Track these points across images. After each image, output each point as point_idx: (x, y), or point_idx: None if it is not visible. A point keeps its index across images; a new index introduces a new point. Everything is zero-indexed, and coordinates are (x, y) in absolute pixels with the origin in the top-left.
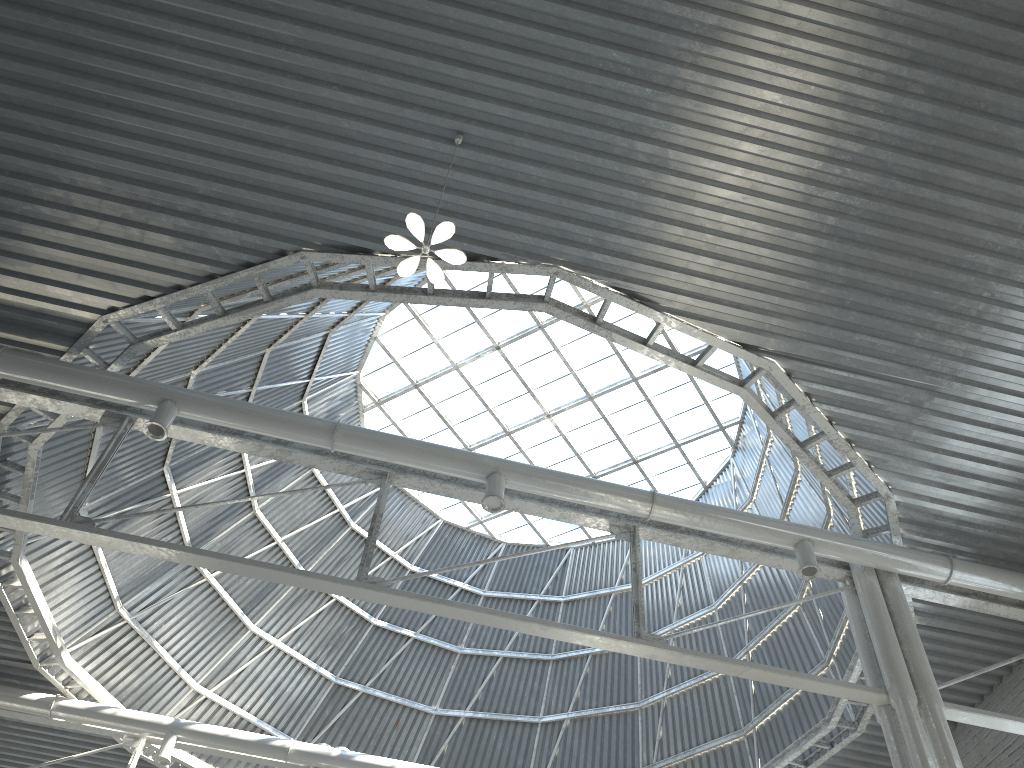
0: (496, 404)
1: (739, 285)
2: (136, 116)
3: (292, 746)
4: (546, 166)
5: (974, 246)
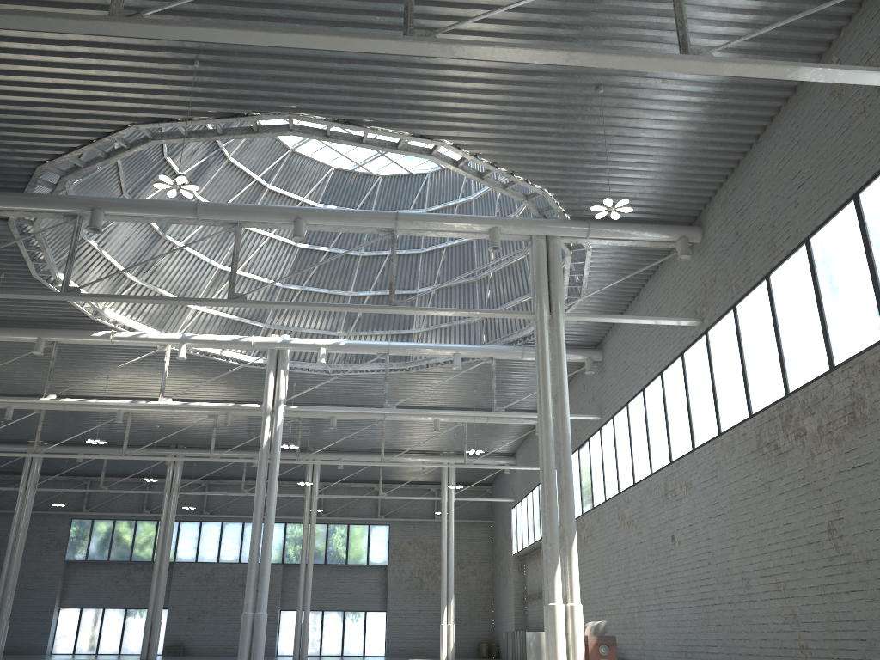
0: None
1: (404, 108)
2: (3, 75)
3: (253, 340)
4: (257, 67)
5: (540, 71)
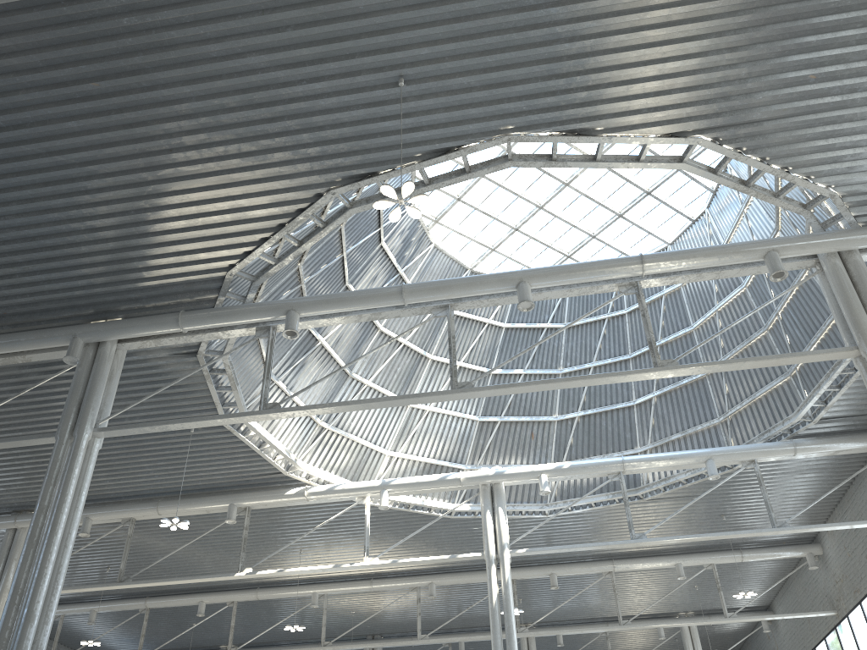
0: (523, 190)
1: (650, 95)
2: (190, 150)
3: (462, 476)
4: (470, 73)
5: None
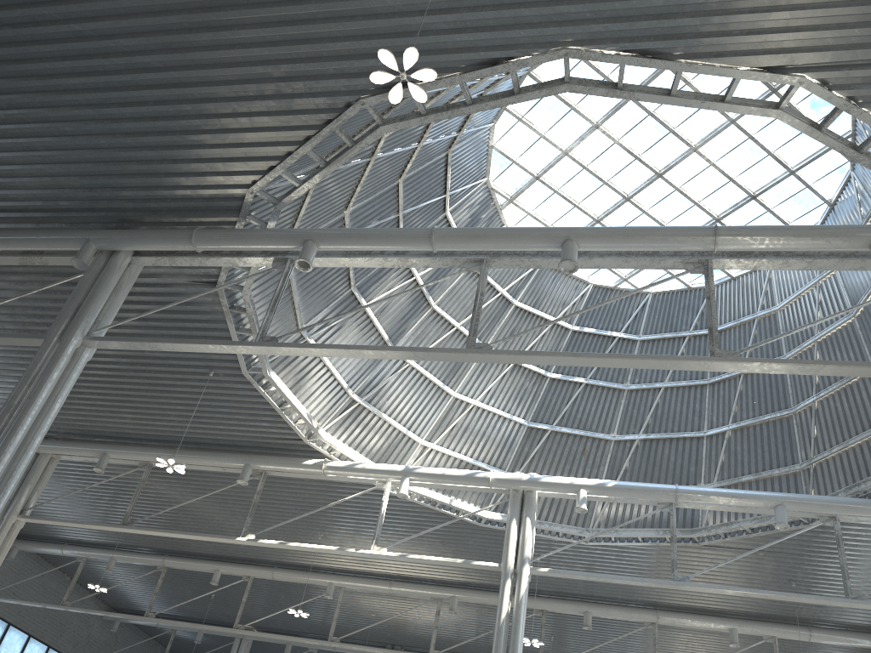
0: (610, 176)
1: (744, 12)
2: (210, 32)
3: (492, 476)
4: None
5: None
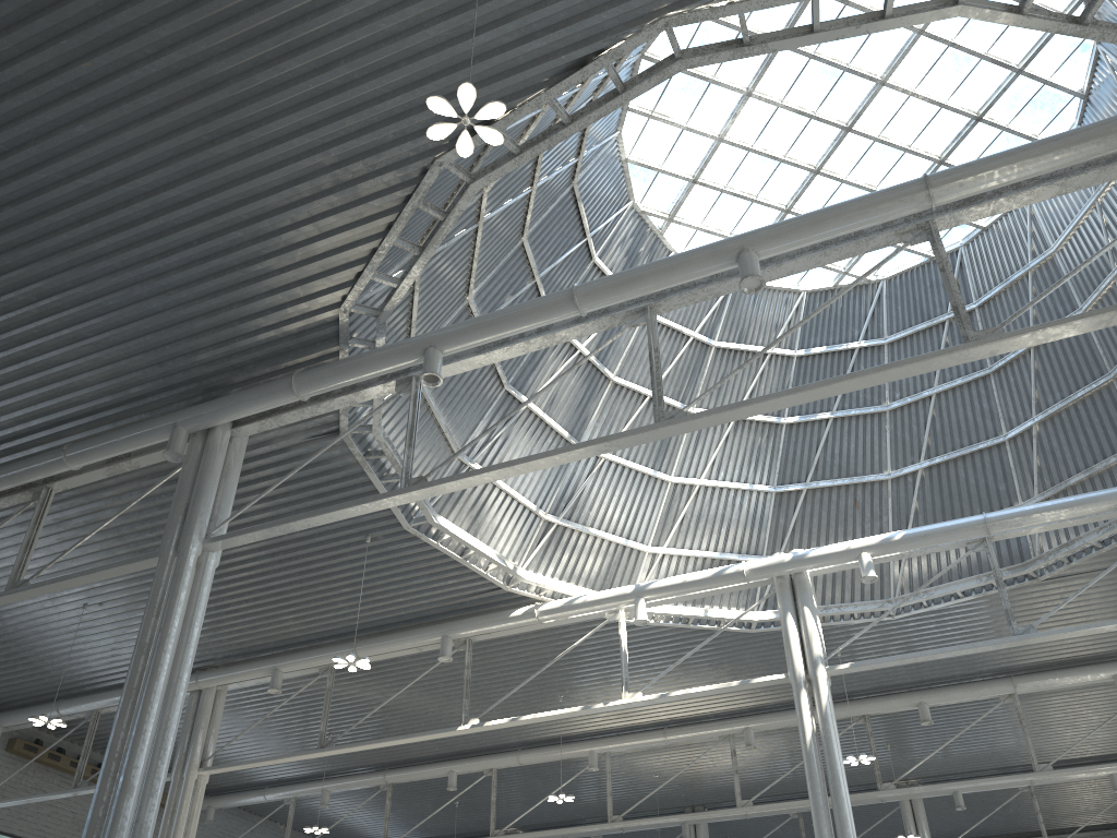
0: (786, 150)
1: None
2: (235, 137)
3: (745, 568)
4: None
5: None
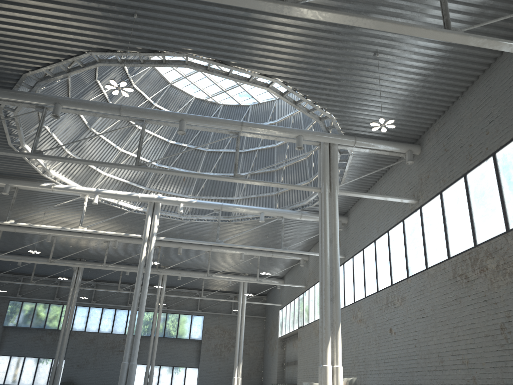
0: None
1: (257, 56)
2: (11, 12)
3: (140, 196)
4: (172, 22)
5: (343, 40)
